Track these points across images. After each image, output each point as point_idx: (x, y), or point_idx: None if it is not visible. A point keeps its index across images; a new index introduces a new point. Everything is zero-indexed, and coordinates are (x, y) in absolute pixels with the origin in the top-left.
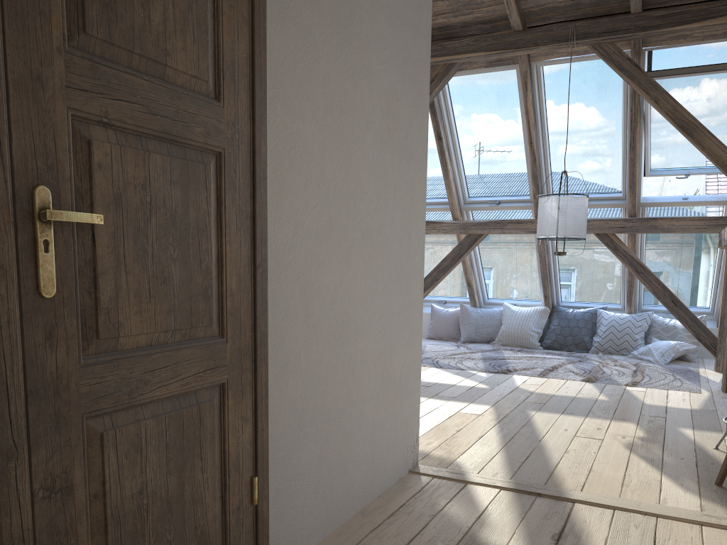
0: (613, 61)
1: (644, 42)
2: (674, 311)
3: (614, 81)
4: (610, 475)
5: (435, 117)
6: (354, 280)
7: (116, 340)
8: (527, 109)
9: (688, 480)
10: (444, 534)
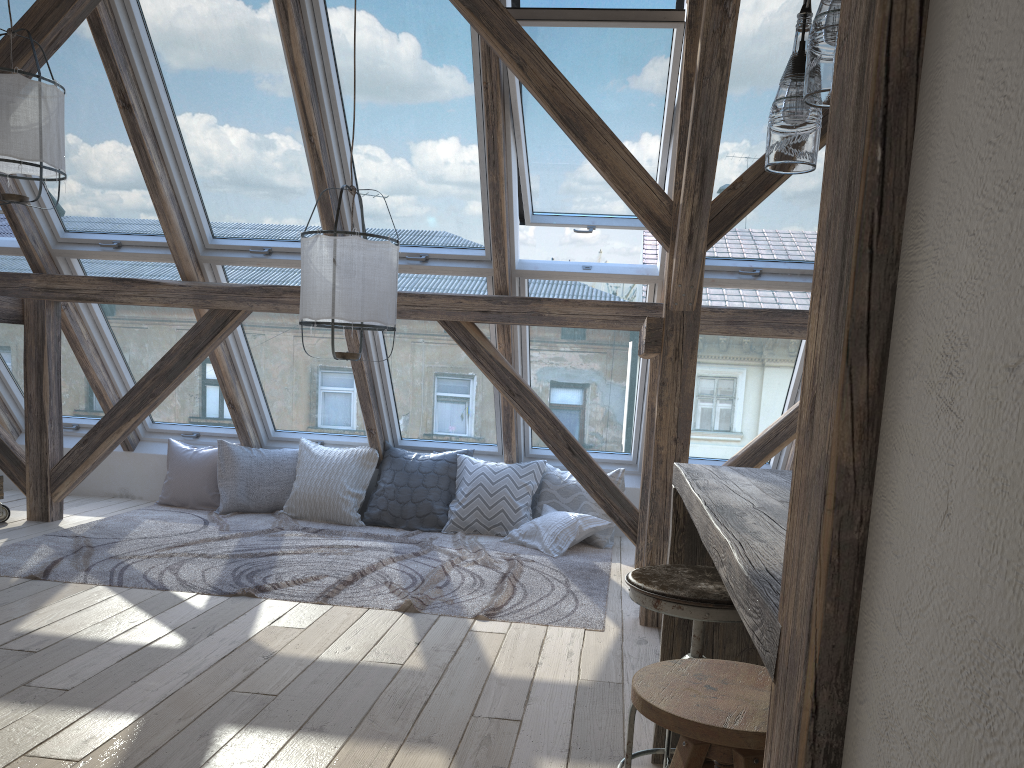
0: None
1: None
2: (572, 464)
3: (456, 28)
4: None
5: (110, 58)
6: None
7: None
8: (293, 62)
9: None
10: None
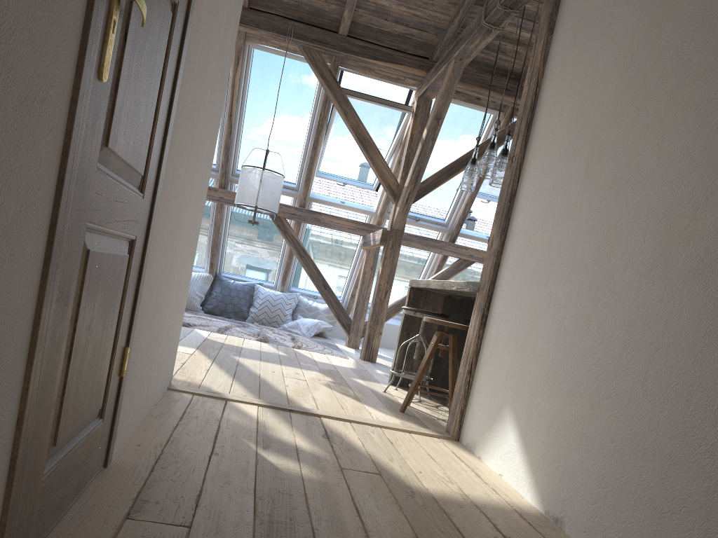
0: (318, 68)
1: (341, 62)
2: (324, 293)
3: (310, 85)
4: (330, 402)
5: None
6: (187, 182)
7: (109, 156)
8: (234, 83)
9: (382, 408)
10: (240, 432)
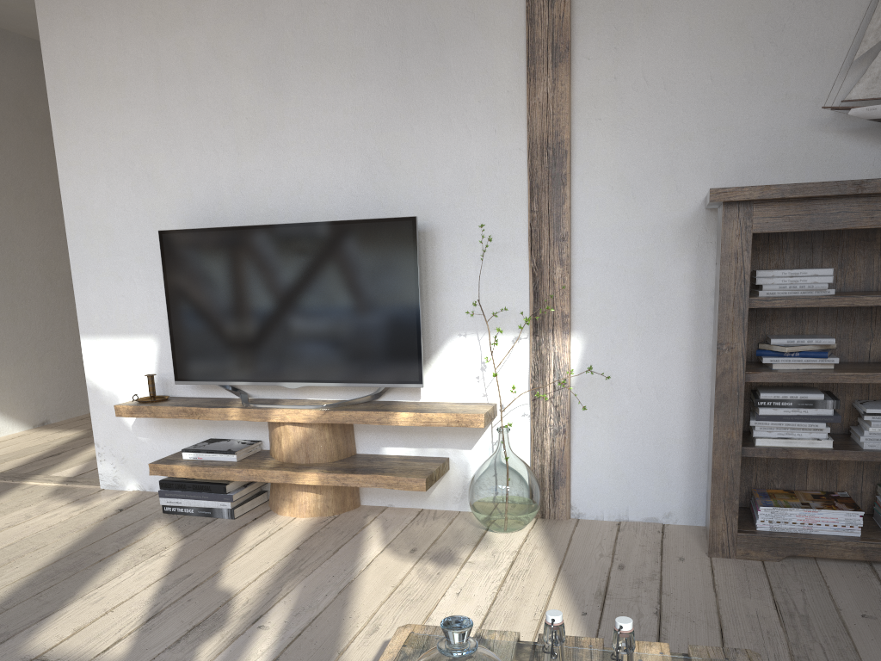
0: None
1: None
2: None
3: None
4: None
5: None
6: None
7: None
8: None
9: None
10: None
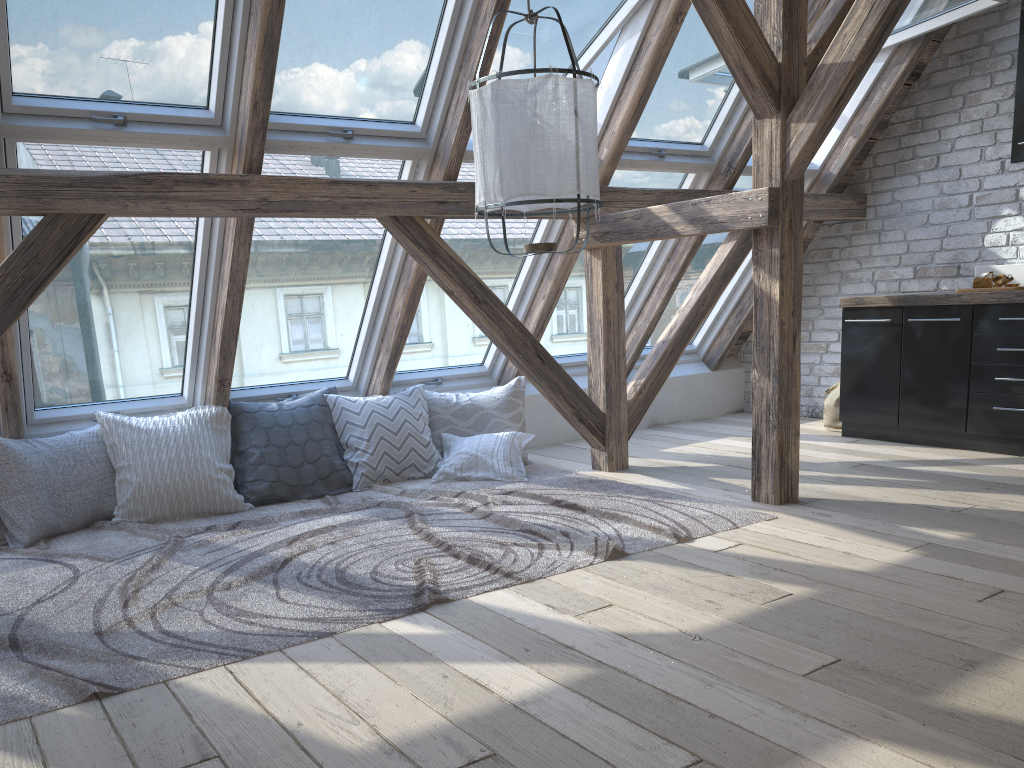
0: None
1: None
2: (543, 373)
3: None
4: None
5: None
6: None
7: None
8: None
9: None
10: None
